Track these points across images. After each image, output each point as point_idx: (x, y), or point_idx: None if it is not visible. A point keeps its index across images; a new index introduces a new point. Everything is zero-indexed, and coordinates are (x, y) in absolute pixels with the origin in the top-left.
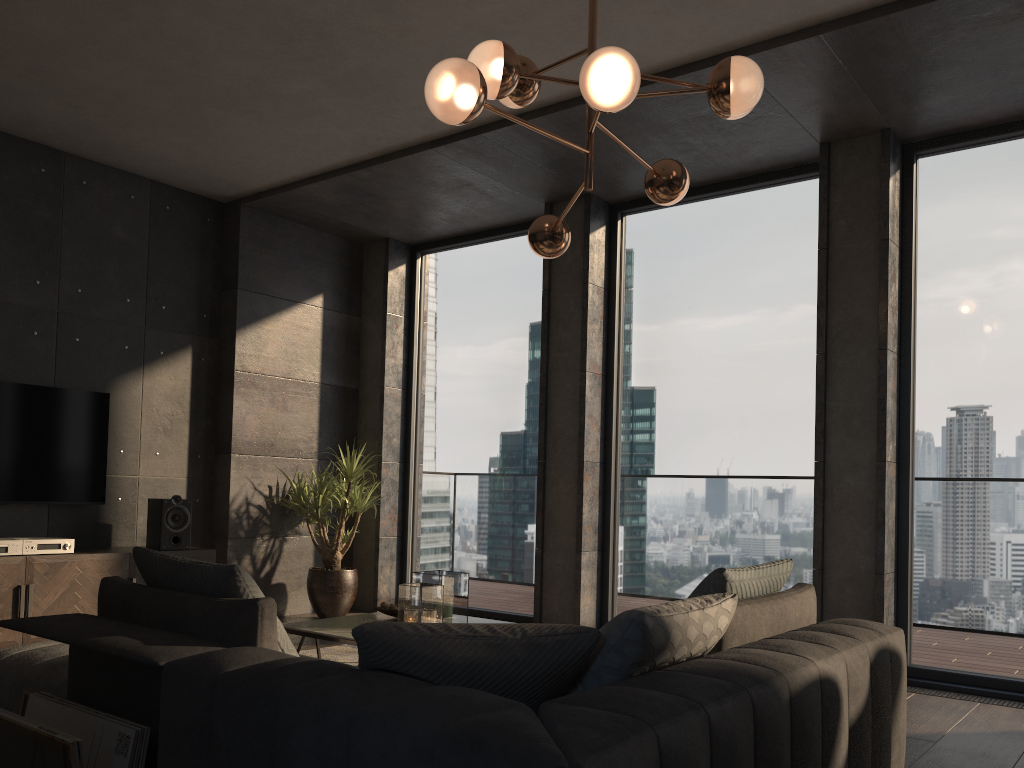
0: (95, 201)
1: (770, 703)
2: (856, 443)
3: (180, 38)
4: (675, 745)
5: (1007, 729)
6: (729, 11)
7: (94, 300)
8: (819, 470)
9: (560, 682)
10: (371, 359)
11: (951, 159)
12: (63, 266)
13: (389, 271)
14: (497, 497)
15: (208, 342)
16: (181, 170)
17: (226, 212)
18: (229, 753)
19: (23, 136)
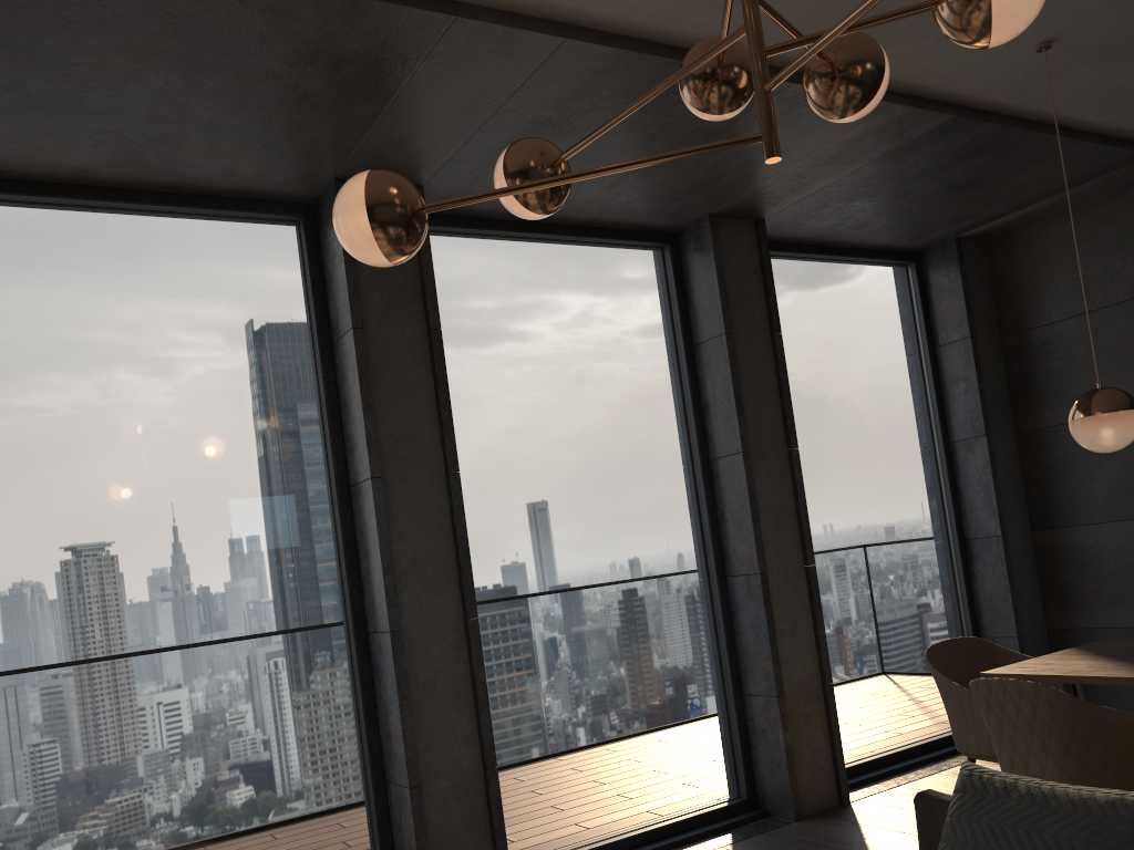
0: None
1: None
2: (436, 599)
3: None
4: None
5: None
6: None
7: None
8: (399, 644)
9: None
10: None
11: (451, 244)
12: None
13: None
14: None
15: None
16: None
17: None
18: None
19: None
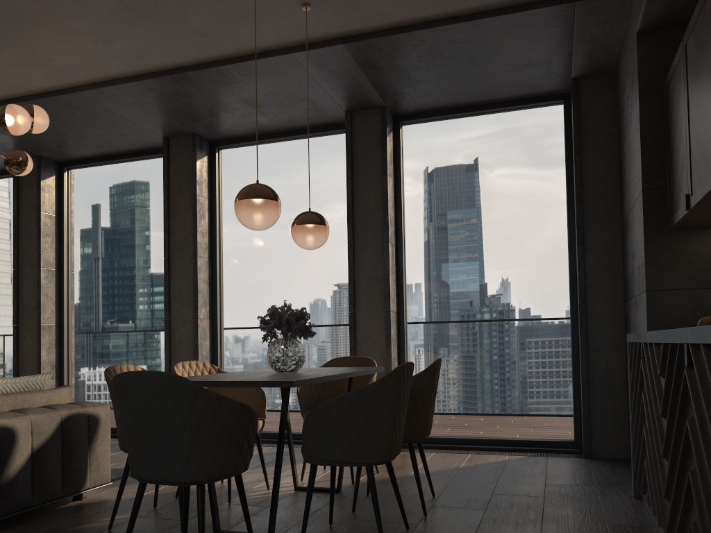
0: None
1: None
2: (185, 308)
3: None
4: None
5: None
6: (55, 68)
7: None
8: (167, 324)
9: None
10: None
11: (234, 152)
12: None
13: None
14: None
15: None
16: None
17: None
18: None
19: None
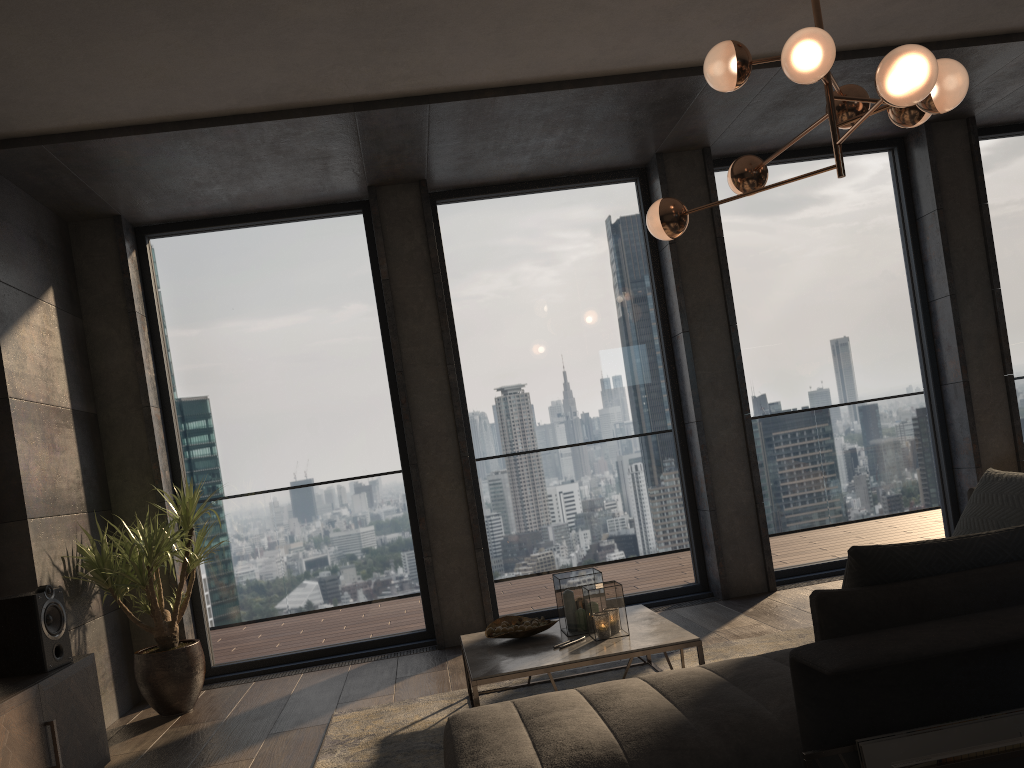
0: None
1: None
2: (723, 402)
3: None
4: None
5: None
6: (753, 33)
7: None
8: (701, 428)
9: None
10: (114, 373)
11: None
12: None
13: (128, 258)
14: (329, 516)
15: None
16: None
17: None
18: None
19: None
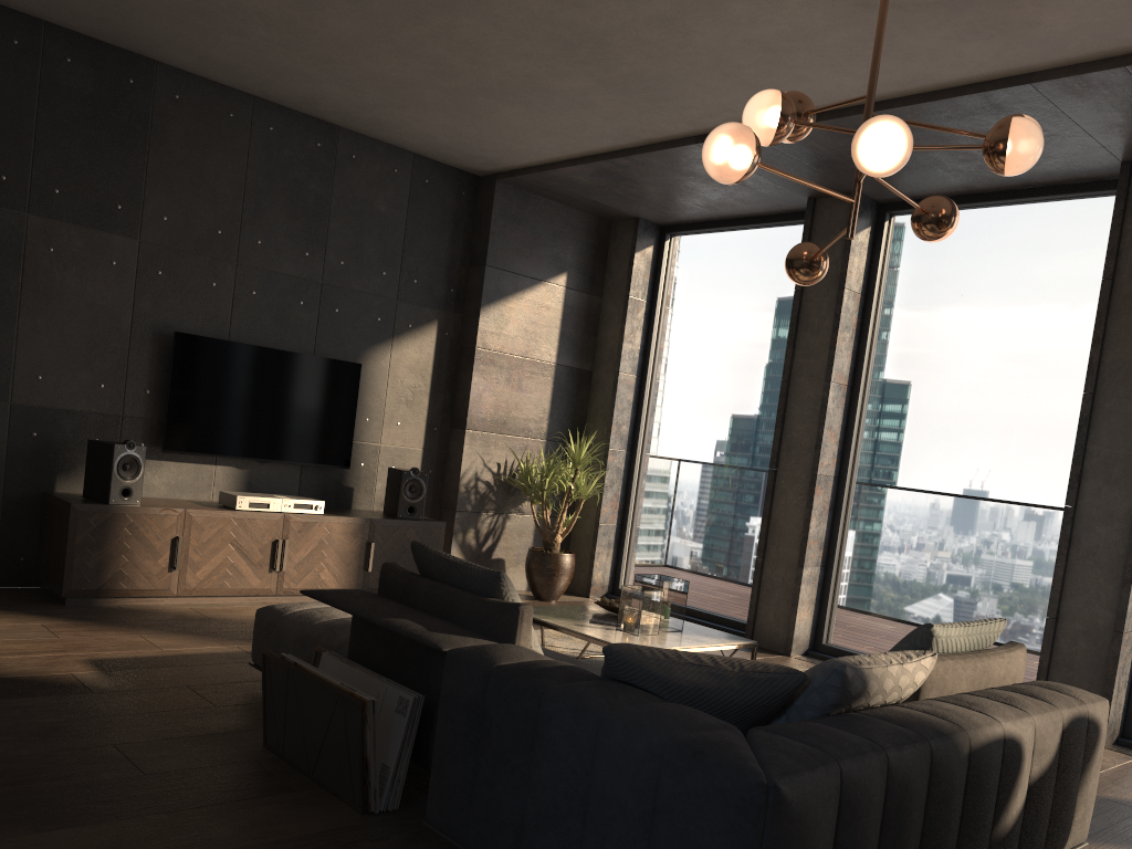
0: (362, 175)
1: (948, 754)
2: (1113, 492)
3: (466, 41)
4: (855, 778)
5: None
6: (1027, 40)
7: (354, 272)
8: (1068, 516)
9: (767, 711)
10: (608, 342)
11: None
12: (329, 239)
13: (636, 253)
14: (722, 498)
15: (453, 317)
16: (444, 147)
17: (481, 186)
18: (499, 729)
19: (304, 111)
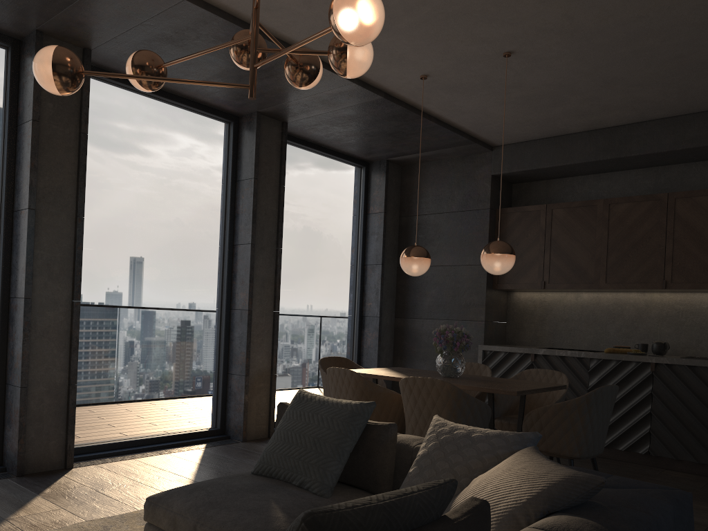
0: None
1: None
2: (56, 285)
3: None
4: None
5: (192, 467)
6: None
7: None
8: (29, 306)
9: None
10: None
11: (104, 87)
12: None
13: None
14: None
15: None
16: None
17: None
18: None
19: None
